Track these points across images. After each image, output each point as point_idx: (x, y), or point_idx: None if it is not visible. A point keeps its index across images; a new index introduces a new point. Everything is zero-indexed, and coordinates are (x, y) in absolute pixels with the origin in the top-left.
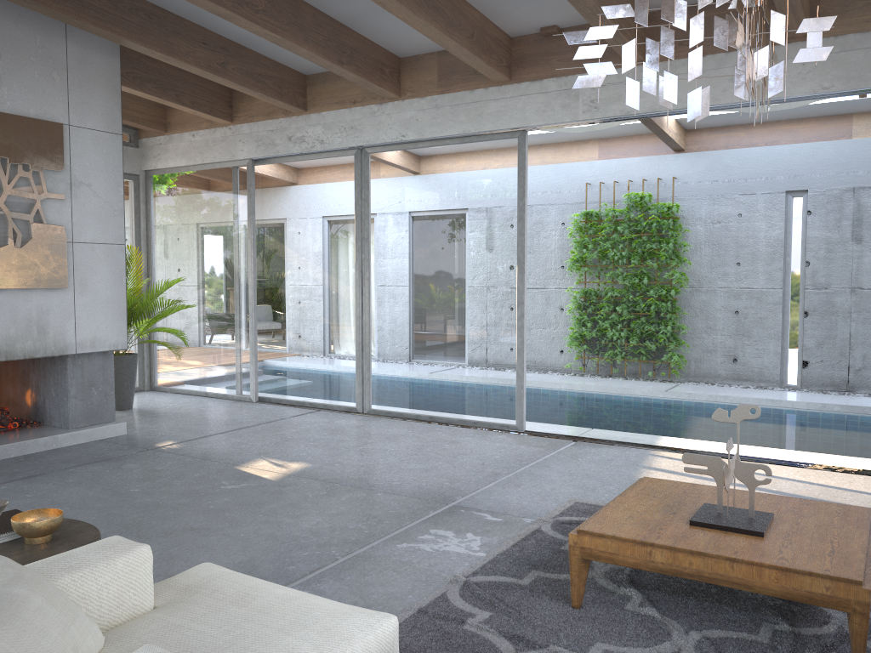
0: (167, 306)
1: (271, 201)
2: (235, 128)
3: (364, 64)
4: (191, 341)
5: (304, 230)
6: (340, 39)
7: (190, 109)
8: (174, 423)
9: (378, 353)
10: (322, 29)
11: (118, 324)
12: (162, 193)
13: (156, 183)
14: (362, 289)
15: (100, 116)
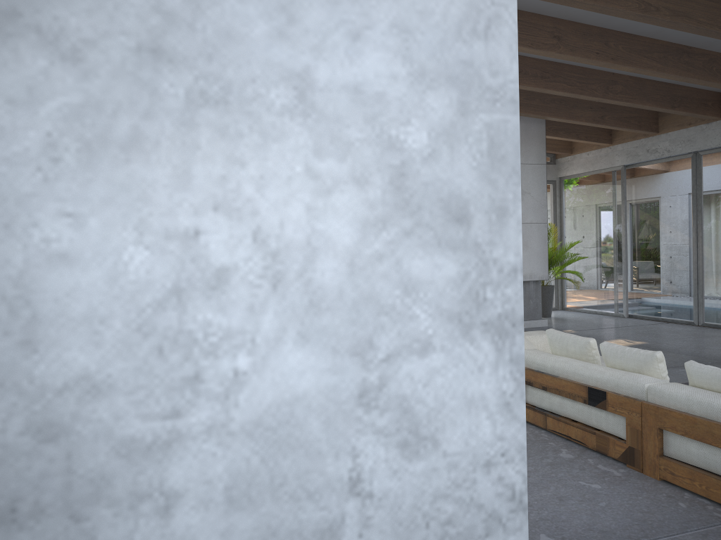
0: (570, 257)
1: (636, 190)
2: (613, 148)
3: (690, 103)
4: (586, 279)
5: (657, 208)
6: (672, 93)
7: (584, 141)
8: (574, 323)
9: (708, 285)
10: (659, 91)
11: (543, 266)
12: (569, 190)
13: (566, 184)
14: (697, 244)
15: (535, 156)
